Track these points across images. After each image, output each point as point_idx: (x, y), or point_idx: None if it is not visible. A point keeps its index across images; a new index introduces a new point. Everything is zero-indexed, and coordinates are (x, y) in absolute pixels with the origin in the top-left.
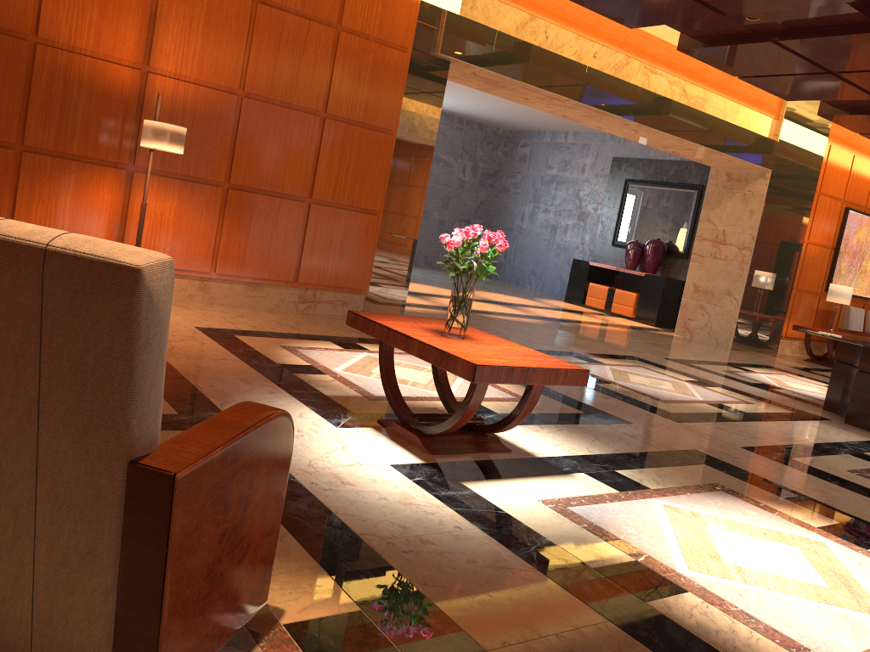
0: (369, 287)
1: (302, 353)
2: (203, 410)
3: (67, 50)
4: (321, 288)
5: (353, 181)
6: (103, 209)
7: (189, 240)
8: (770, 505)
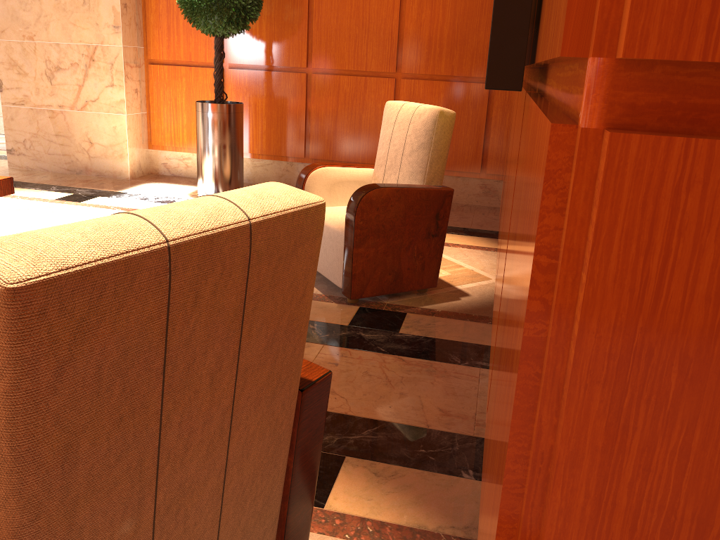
0: None
1: None
2: None
3: None
4: None
5: None
6: None
7: None
8: None
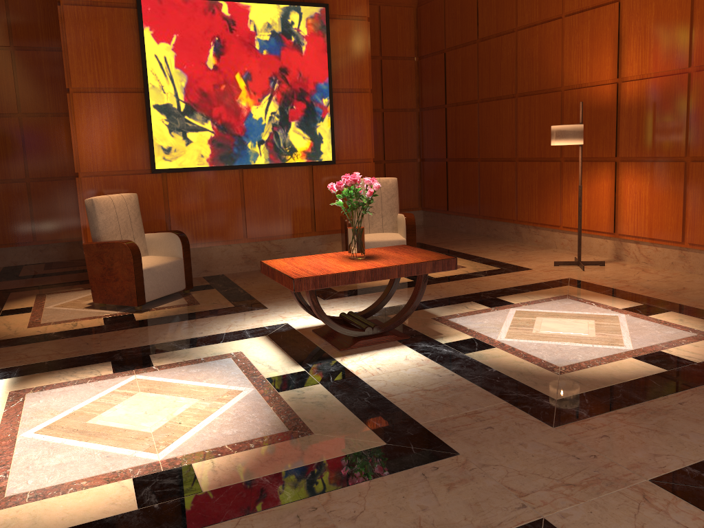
0: None
1: (553, 300)
2: (349, 293)
3: (578, 88)
4: None
5: None
6: (603, 193)
7: (661, 213)
8: (250, 451)
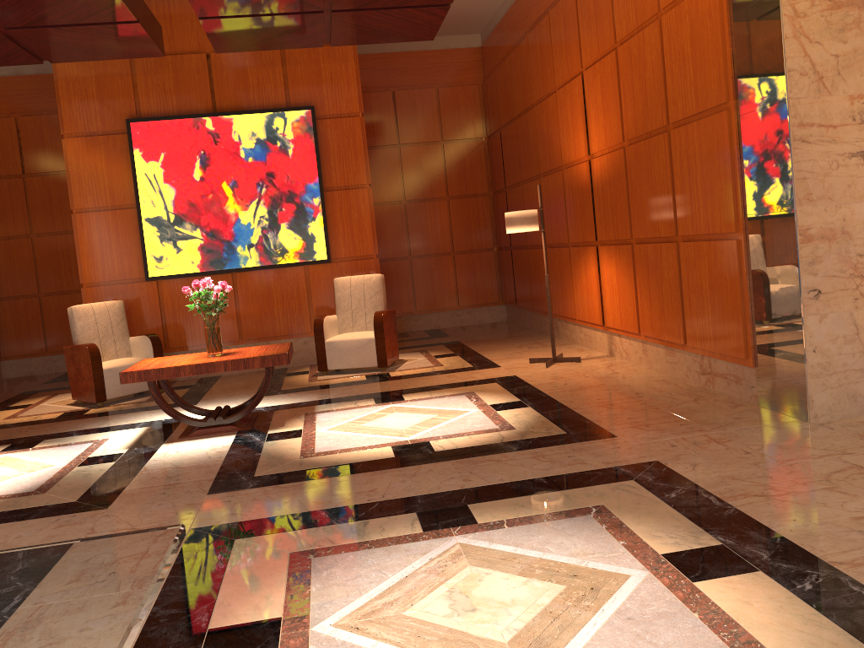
0: (751, 355)
1: (447, 396)
2: (285, 391)
3: (571, 166)
4: (708, 354)
5: (703, 198)
6: (593, 281)
7: (624, 302)
8: None
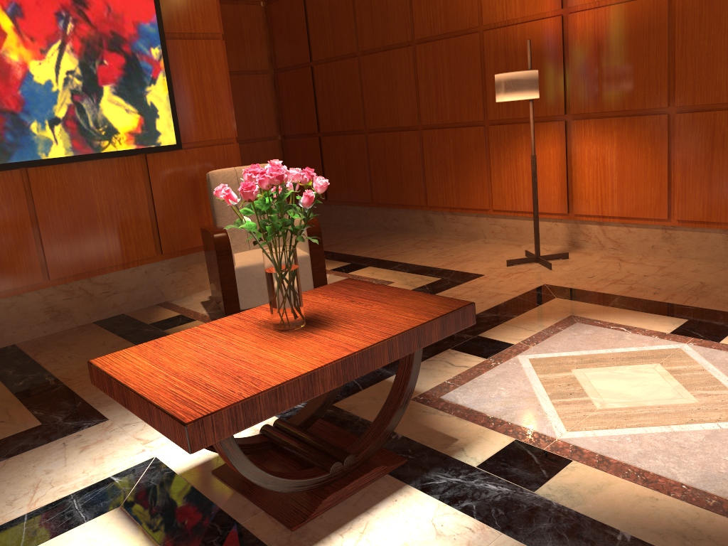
0: None
1: (562, 329)
2: None
3: (504, 26)
4: None
5: None
6: (550, 163)
7: (636, 184)
8: None
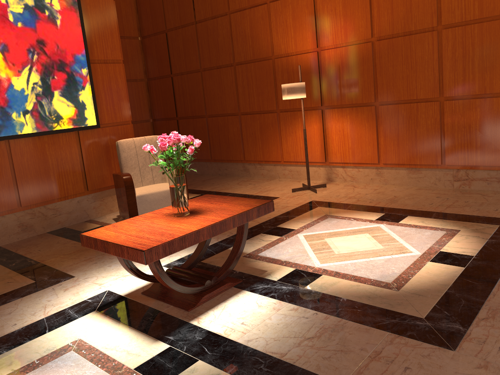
0: None
1: (321, 221)
2: None
3: (286, 56)
4: (470, 168)
5: (481, 72)
6: (314, 133)
7: (360, 144)
8: None
